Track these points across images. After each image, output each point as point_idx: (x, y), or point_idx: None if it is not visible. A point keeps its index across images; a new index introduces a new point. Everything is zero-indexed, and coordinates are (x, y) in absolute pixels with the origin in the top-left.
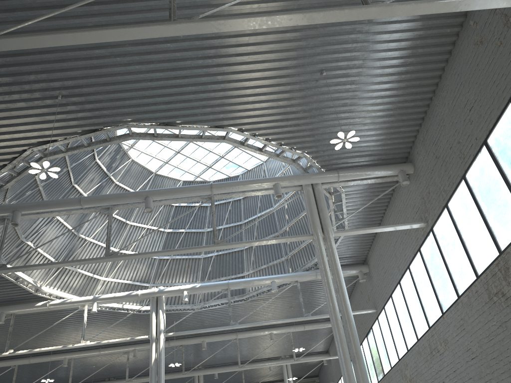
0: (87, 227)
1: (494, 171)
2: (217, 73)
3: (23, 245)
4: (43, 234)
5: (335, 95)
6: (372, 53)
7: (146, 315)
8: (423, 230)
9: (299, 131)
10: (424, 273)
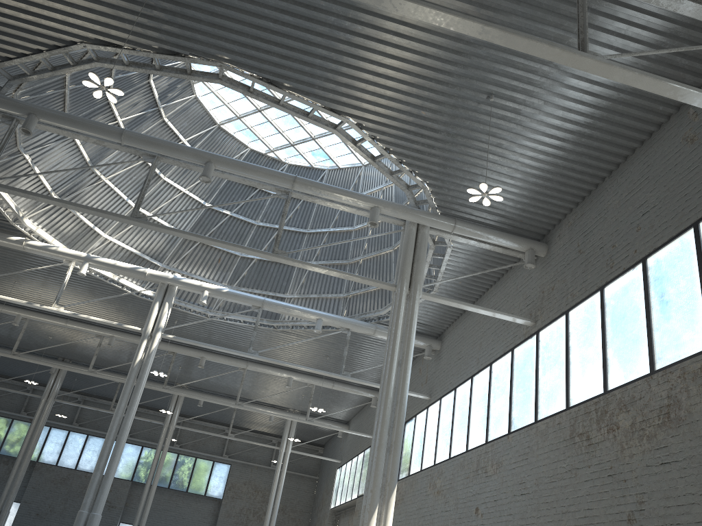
0: (107, 162)
1: (639, 298)
2: (362, 45)
3: (18, 156)
4: (48, 151)
5: (493, 130)
6: (559, 98)
7: (144, 301)
8: (527, 329)
9: (430, 155)
10: (506, 379)
